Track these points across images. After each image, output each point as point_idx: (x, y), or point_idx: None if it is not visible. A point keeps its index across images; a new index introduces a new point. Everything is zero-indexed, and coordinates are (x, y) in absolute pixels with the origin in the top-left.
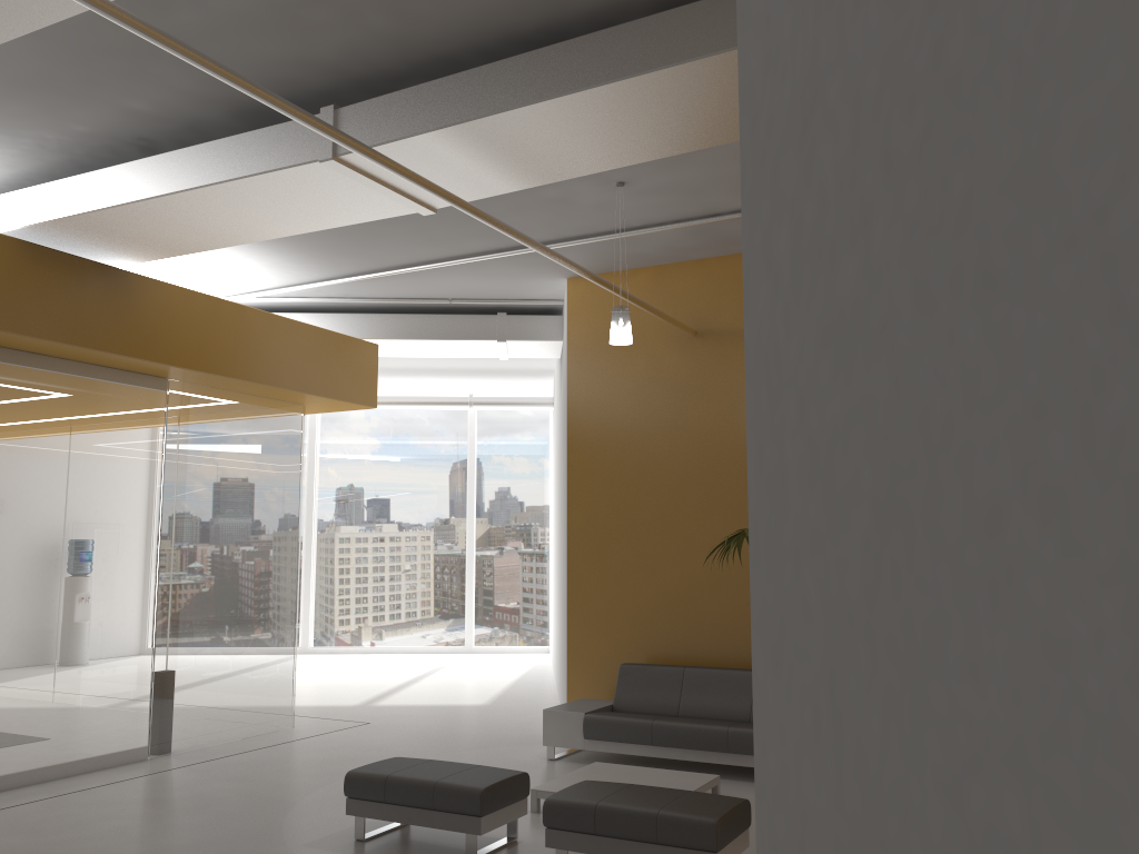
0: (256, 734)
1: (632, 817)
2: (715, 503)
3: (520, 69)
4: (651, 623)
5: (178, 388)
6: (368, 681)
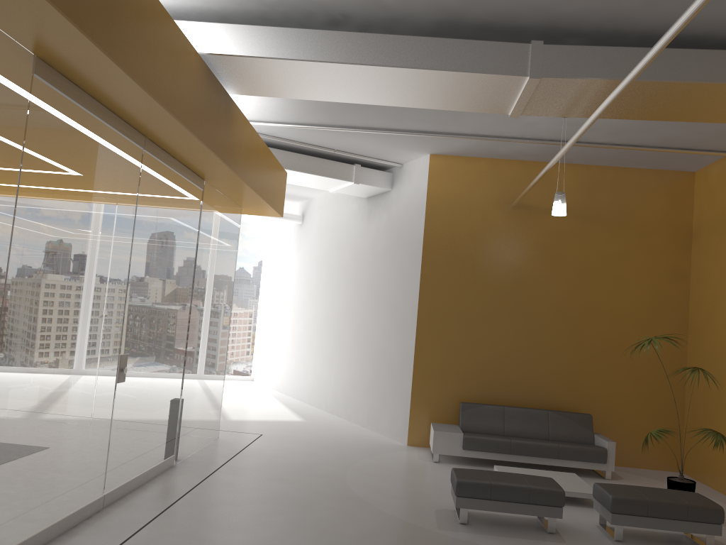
0: (207, 443)
1: (672, 506)
2: (519, 309)
3: (690, 58)
4: (471, 377)
5: (207, 188)
6: None
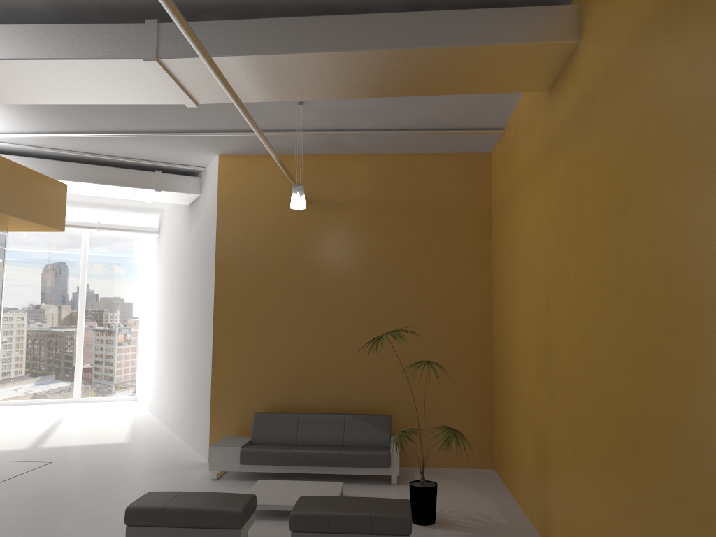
0: None
1: (354, 519)
2: (317, 309)
3: (315, 26)
4: (271, 385)
5: None
6: (17, 428)
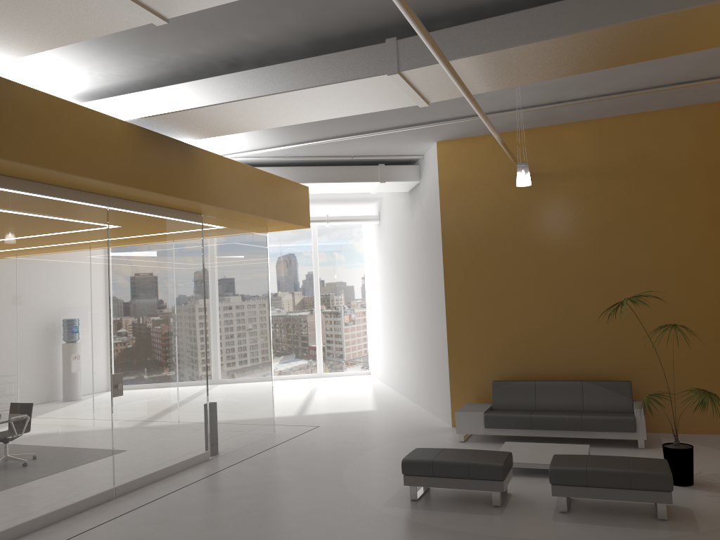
0: (258, 438)
1: (613, 475)
2: (545, 280)
3: (540, 16)
4: (505, 355)
5: (207, 220)
6: (281, 399)
